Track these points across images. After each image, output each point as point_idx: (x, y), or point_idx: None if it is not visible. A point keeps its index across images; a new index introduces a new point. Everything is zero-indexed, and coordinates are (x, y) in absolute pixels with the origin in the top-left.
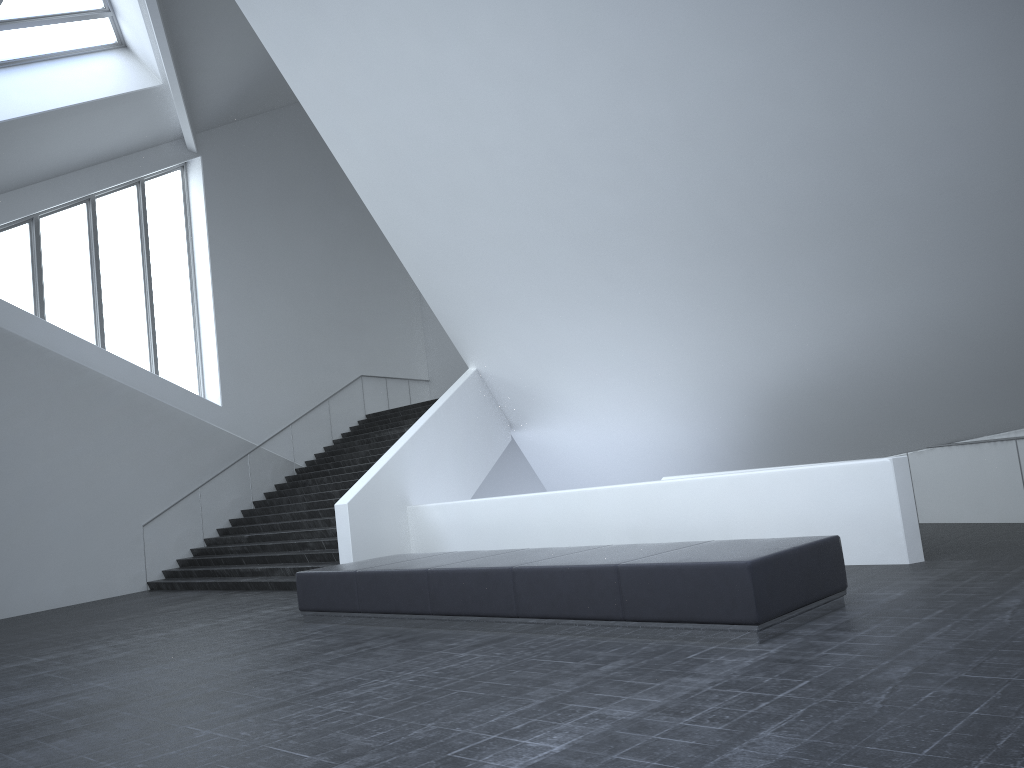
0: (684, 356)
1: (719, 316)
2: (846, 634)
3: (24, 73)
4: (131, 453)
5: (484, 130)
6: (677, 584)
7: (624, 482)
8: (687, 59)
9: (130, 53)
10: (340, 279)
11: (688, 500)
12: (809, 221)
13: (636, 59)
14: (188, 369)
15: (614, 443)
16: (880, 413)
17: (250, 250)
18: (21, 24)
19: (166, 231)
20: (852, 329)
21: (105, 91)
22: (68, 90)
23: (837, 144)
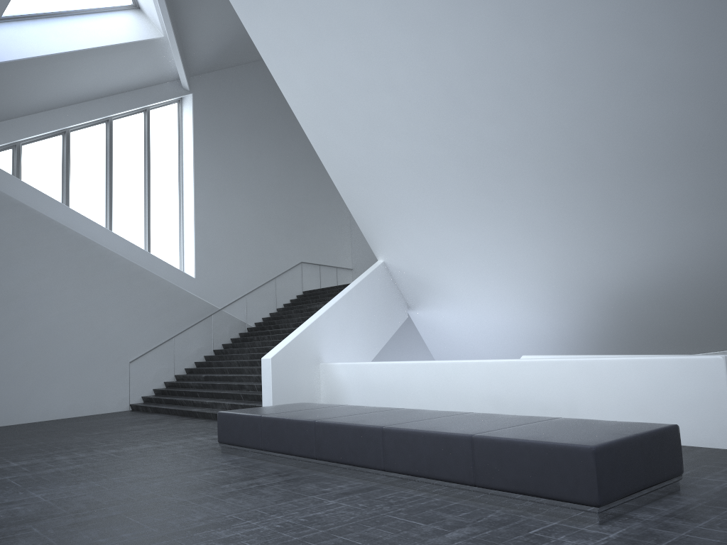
0: (546, 260)
1: (577, 228)
2: (685, 524)
3: (61, 22)
4: (124, 308)
5: (394, 70)
6: (525, 459)
7: (493, 356)
8: (563, 6)
9: (142, 13)
10: (290, 190)
11: (541, 377)
12: (660, 150)
13: (519, 7)
14: (173, 249)
15: (486, 325)
16: (709, 316)
17: (224, 164)
18: None
19: (163, 147)
20: (690, 244)
21: (120, 39)
22: (92, 37)
23: (691, 82)
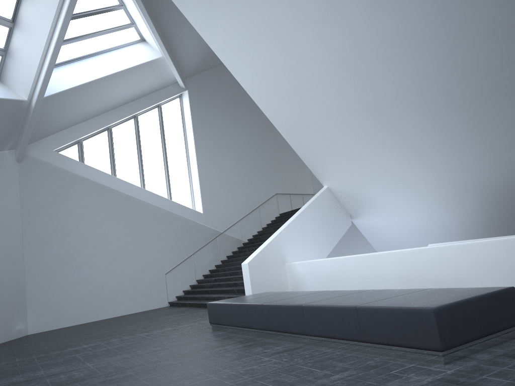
0: (439, 172)
1: (456, 146)
2: (510, 360)
3: (96, 59)
4: (158, 238)
5: (305, 54)
6: (391, 320)
7: (417, 246)
8: None
9: (147, 43)
10: (262, 145)
11: (434, 259)
12: (503, 80)
13: None
14: (186, 195)
15: (408, 224)
16: None
17: (214, 134)
18: (91, 36)
19: (173, 128)
20: None
21: (134, 63)
22: (116, 65)
23: (514, 27)
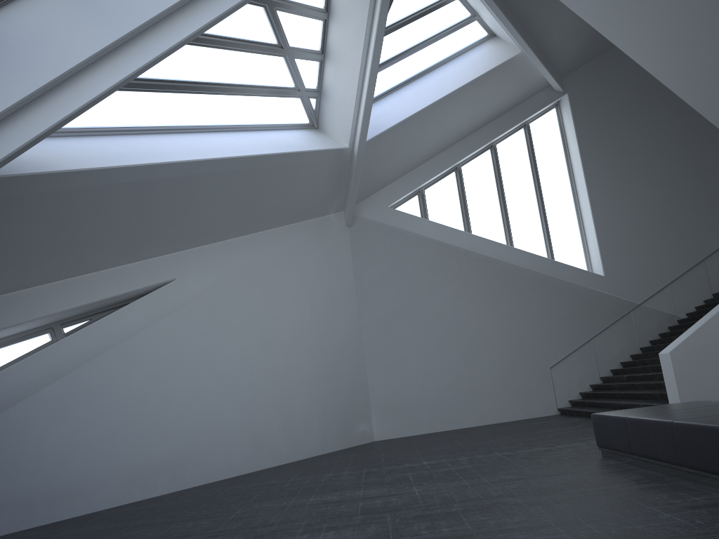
0: None
1: None
2: None
3: (430, 77)
4: (536, 316)
5: None
6: None
7: None
8: None
9: (498, 39)
10: (704, 158)
11: None
12: None
13: None
14: (576, 251)
15: None
16: None
17: (616, 153)
18: (419, 47)
19: (549, 154)
20: None
21: (480, 71)
22: (456, 78)
23: None
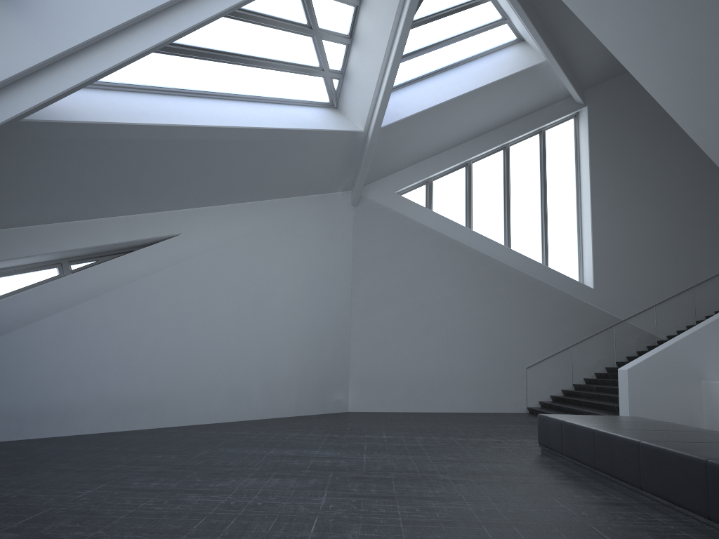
0: None
1: None
2: None
3: (453, 73)
4: (520, 317)
5: None
6: None
7: None
8: None
9: (525, 44)
10: (712, 188)
11: None
12: None
13: None
14: (571, 261)
15: None
16: None
17: (625, 171)
18: (446, 43)
19: (560, 163)
20: None
21: (503, 73)
22: (479, 78)
23: None
